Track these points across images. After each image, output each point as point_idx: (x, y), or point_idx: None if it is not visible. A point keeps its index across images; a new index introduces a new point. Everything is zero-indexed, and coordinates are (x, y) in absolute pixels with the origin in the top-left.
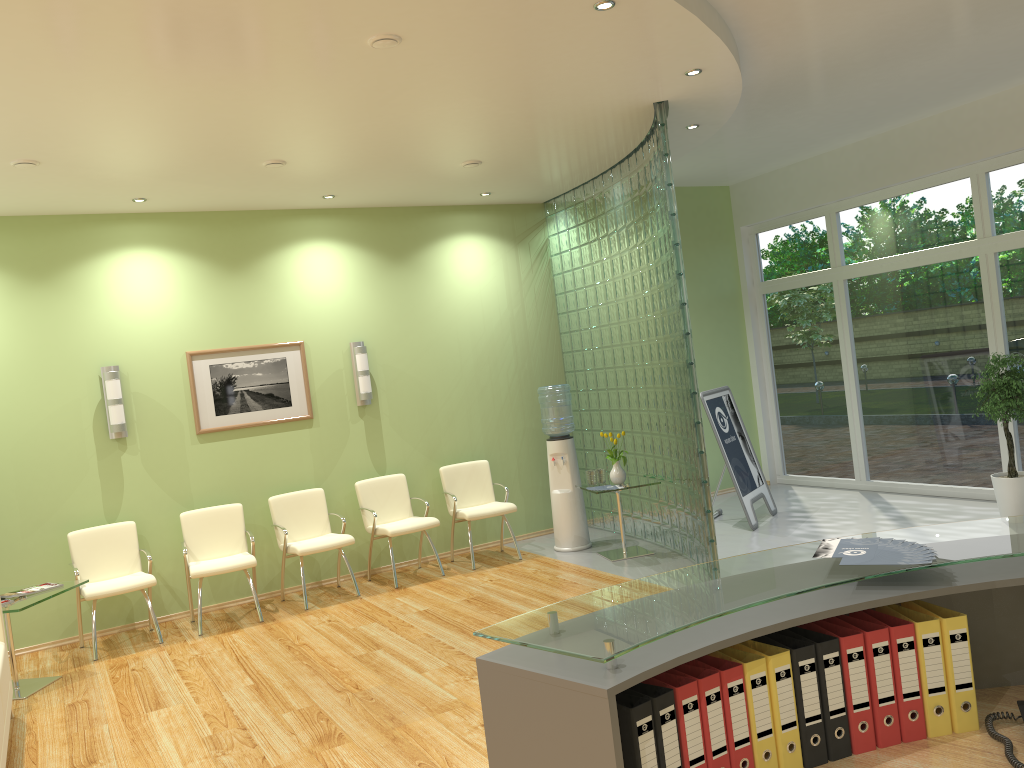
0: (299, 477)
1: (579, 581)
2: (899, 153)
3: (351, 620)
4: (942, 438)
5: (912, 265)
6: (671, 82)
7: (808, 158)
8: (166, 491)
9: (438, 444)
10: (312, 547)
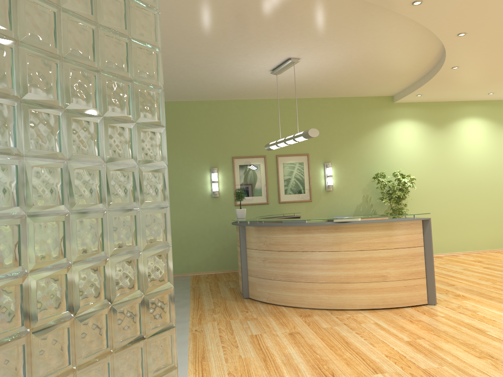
0: None
1: None
2: None
3: None
4: None
5: None
6: None
7: None
8: None
9: None
10: None
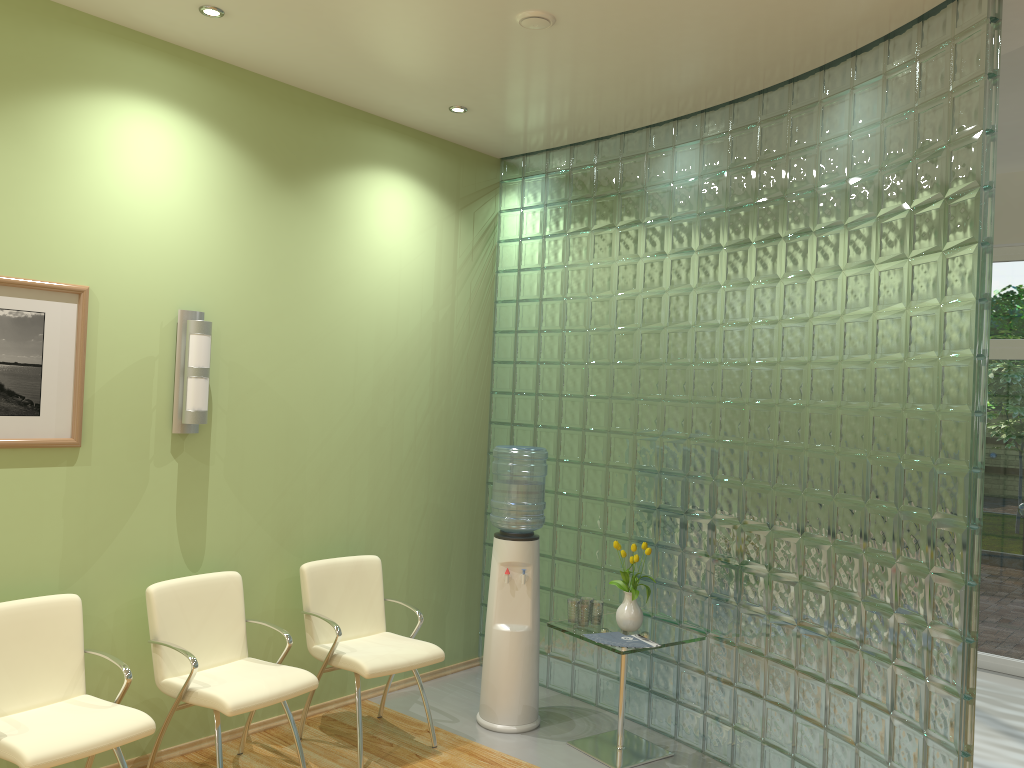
0: (28, 567)
1: None
2: None
3: None
4: None
5: None
6: None
7: None
8: None
9: (298, 519)
10: (61, 750)
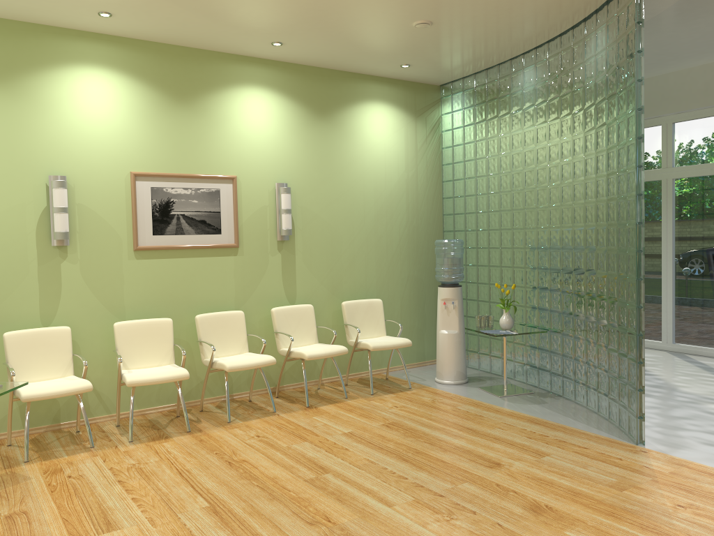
0: (222, 299)
1: (483, 414)
2: None
3: (280, 437)
4: None
5: None
6: None
7: (654, 76)
8: (101, 301)
9: (340, 282)
10: (239, 365)
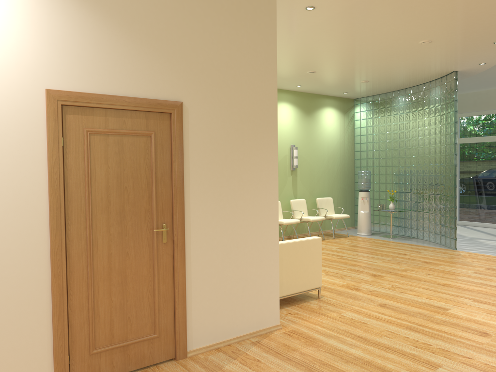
0: None
1: (388, 243)
2: (492, 98)
3: None
4: (494, 206)
5: (490, 141)
6: (470, 65)
7: None
8: None
9: (313, 189)
10: (288, 222)
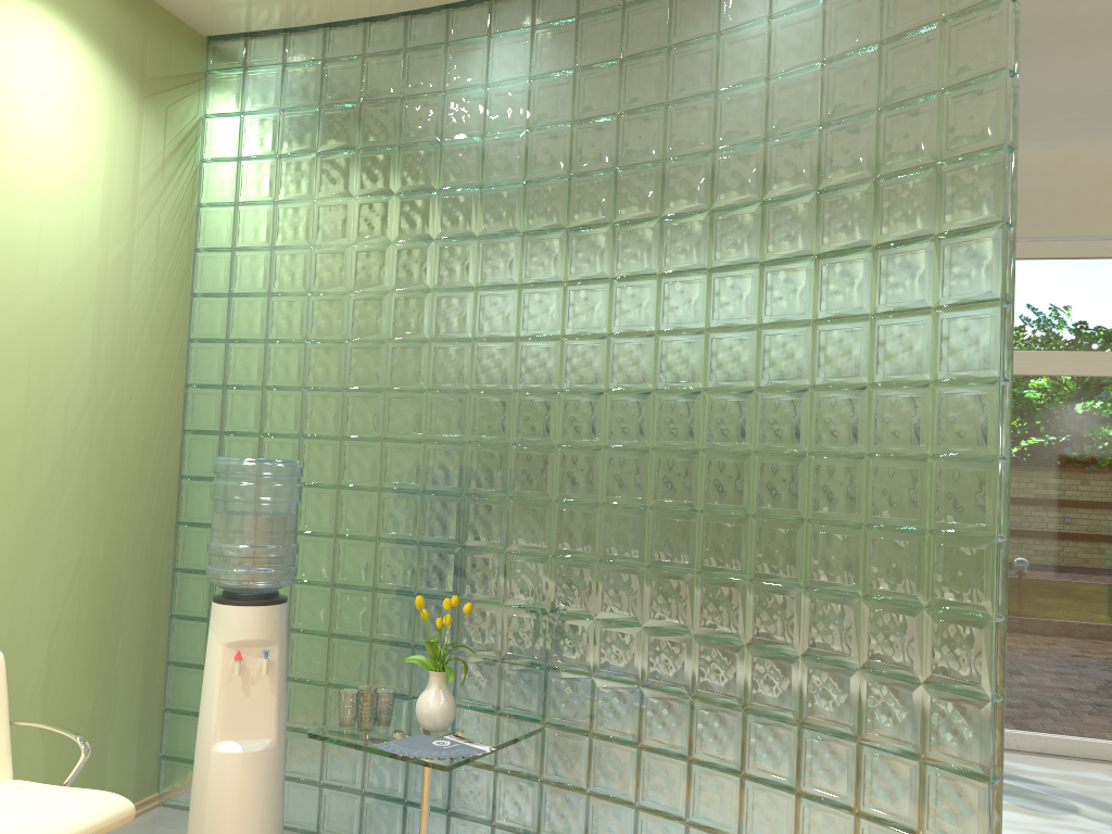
0: None
1: None
2: None
3: None
4: None
5: None
6: None
7: None
8: None
9: None
10: None
